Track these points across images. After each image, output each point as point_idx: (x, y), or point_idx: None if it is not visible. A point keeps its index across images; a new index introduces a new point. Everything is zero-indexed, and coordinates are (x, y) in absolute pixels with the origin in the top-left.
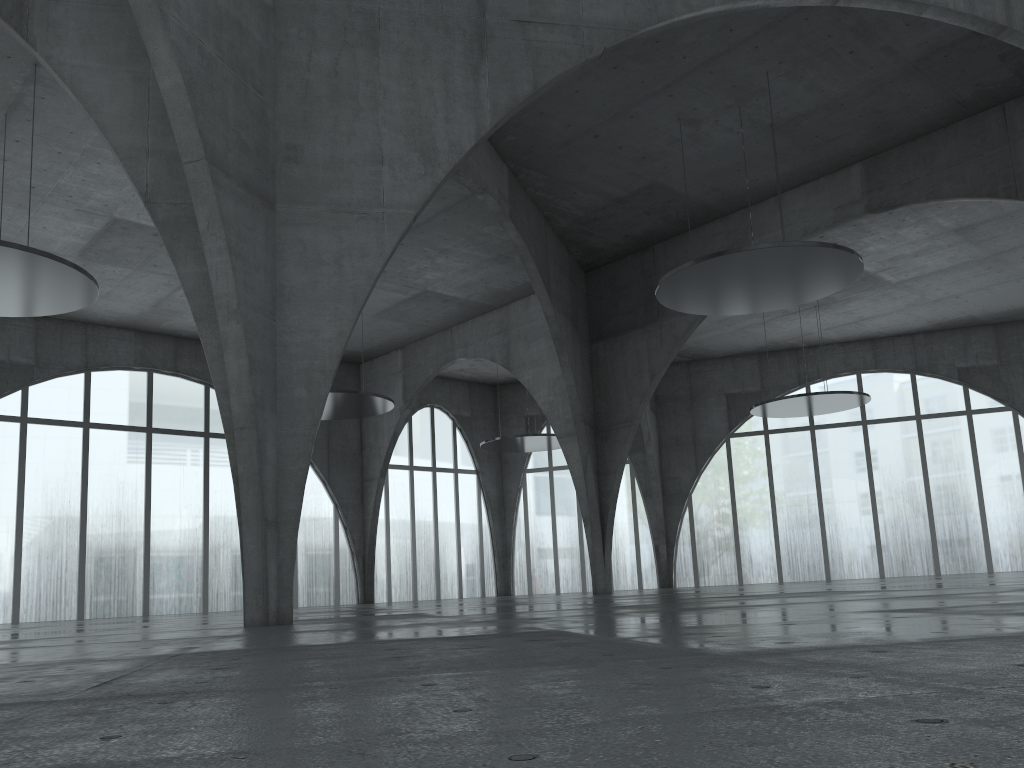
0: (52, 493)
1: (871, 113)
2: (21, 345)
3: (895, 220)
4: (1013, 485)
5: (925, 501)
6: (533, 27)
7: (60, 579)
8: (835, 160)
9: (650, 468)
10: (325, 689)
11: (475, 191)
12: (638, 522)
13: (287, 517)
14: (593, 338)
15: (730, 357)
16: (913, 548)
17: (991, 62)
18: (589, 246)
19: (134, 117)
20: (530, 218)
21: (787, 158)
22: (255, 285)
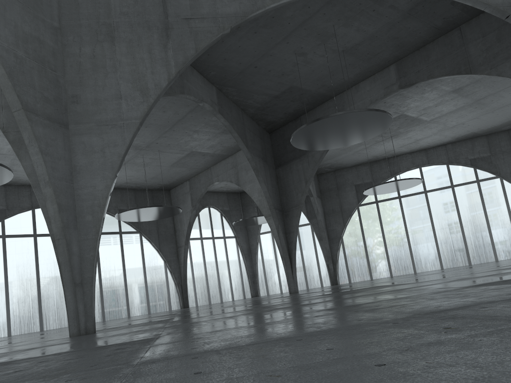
0: (21, 270)
1: (392, 39)
2: None
3: (420, 90)
4: (504, 215)
5: (460, 228)
6: (193, 21)
7: (29, 312)
8: (381, 64)
9: (320, 226)
10: None
11: (197, 101)
12: (317, 253)
13: (87, 280)
14: (276, 166)
15: (355, 166)
16: (456, 252)
17: (447, 6)
18: (268, 120)
19: None
20: (232, 111)
21: (356, 66)
22: (59, 167)
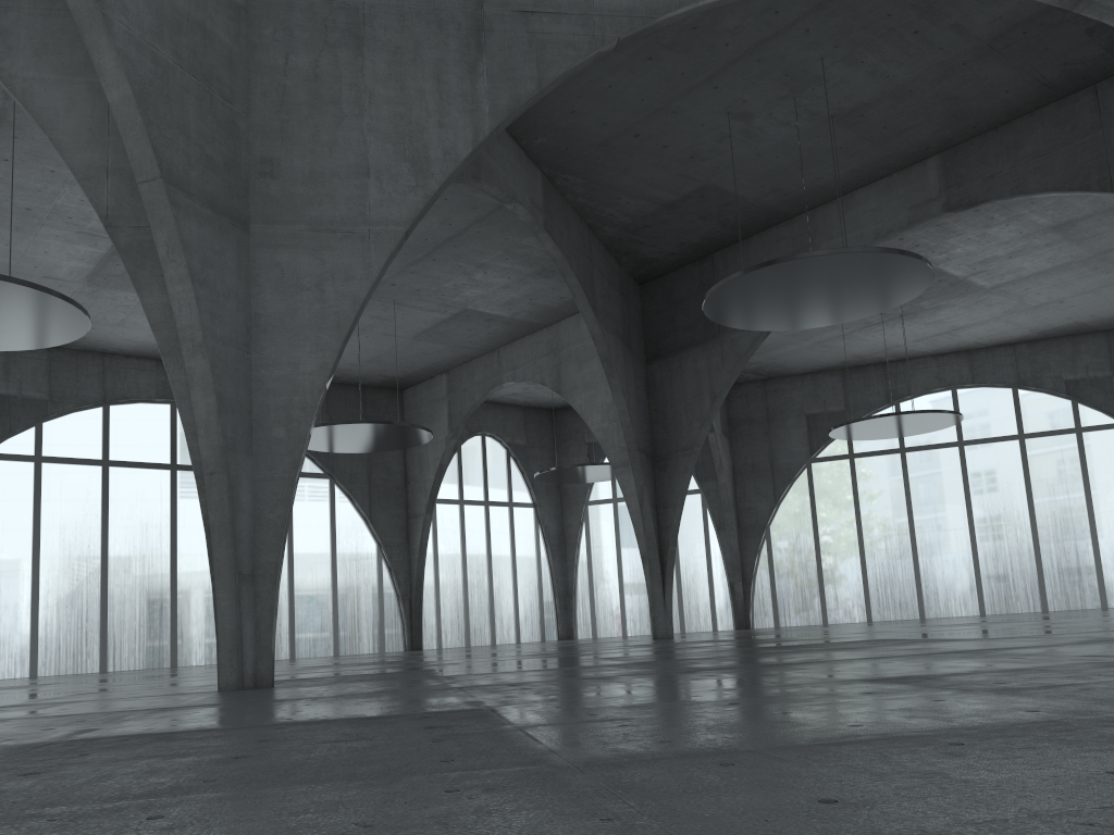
0: (70, 537)
1: (945, 100)
2: (33, 378)
3: (983, 218)
4: None
5: (1030, 530)
6: (537, 18)
7: (81, 629)
8: (908, 153)
9: (723, 498)
10: (39, 822)
11: (502, 200)
12: (711, 557)
13: (265, 570)
14: (649, 357)
15: (810, 374)
16: (1017, 582)
17: (1077, 38)
18: (641, 256)
19: (93, 133)
20: (570, 228)
21: (854, 153)
22: (224, 315)
